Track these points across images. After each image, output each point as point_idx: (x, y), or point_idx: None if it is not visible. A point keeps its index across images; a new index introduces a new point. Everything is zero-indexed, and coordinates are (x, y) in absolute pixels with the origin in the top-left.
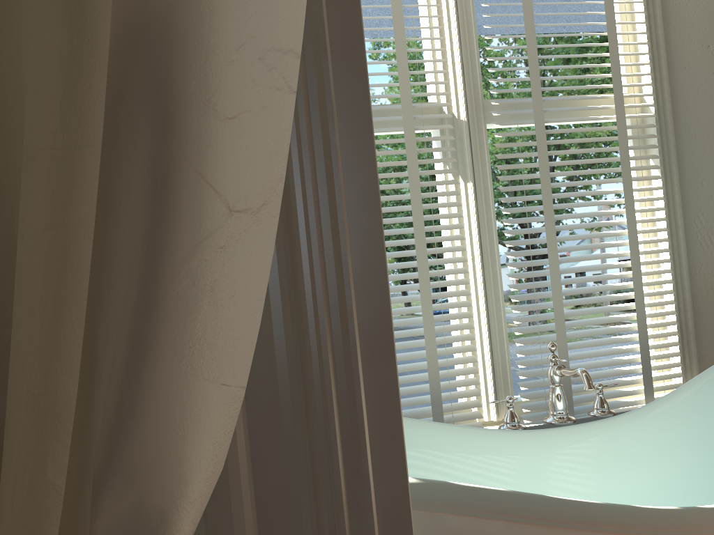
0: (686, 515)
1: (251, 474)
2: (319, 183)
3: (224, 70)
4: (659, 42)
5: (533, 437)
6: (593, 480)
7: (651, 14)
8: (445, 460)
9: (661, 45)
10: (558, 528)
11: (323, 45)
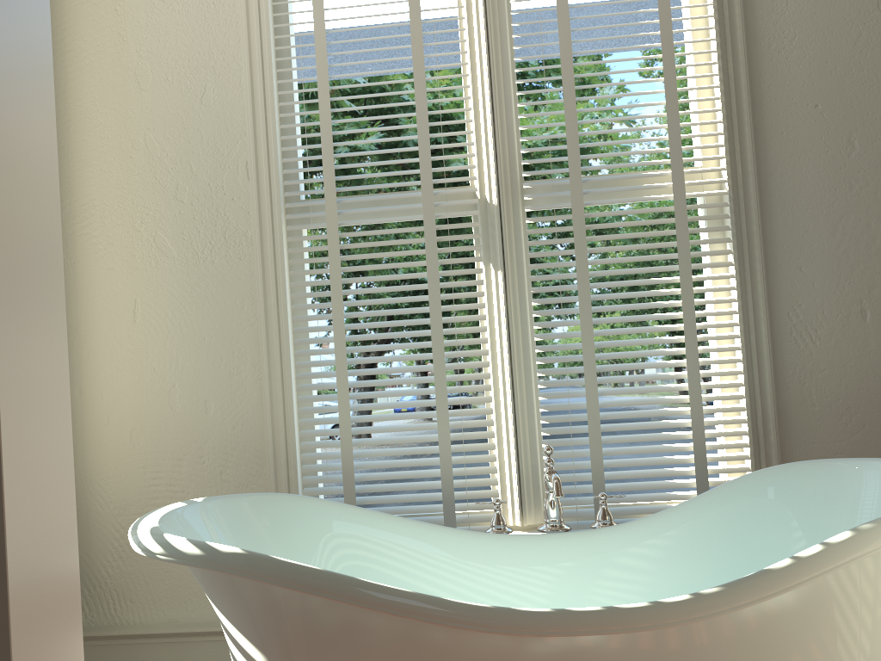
0: (496, 613)
1: None
2: None
3: None
4: (743, 106)
5: (499, 541)
6: (561, 592)
7: (731, 75)
8: (400, 554)
9: (745, 110)
10: (365, 608)
11: None
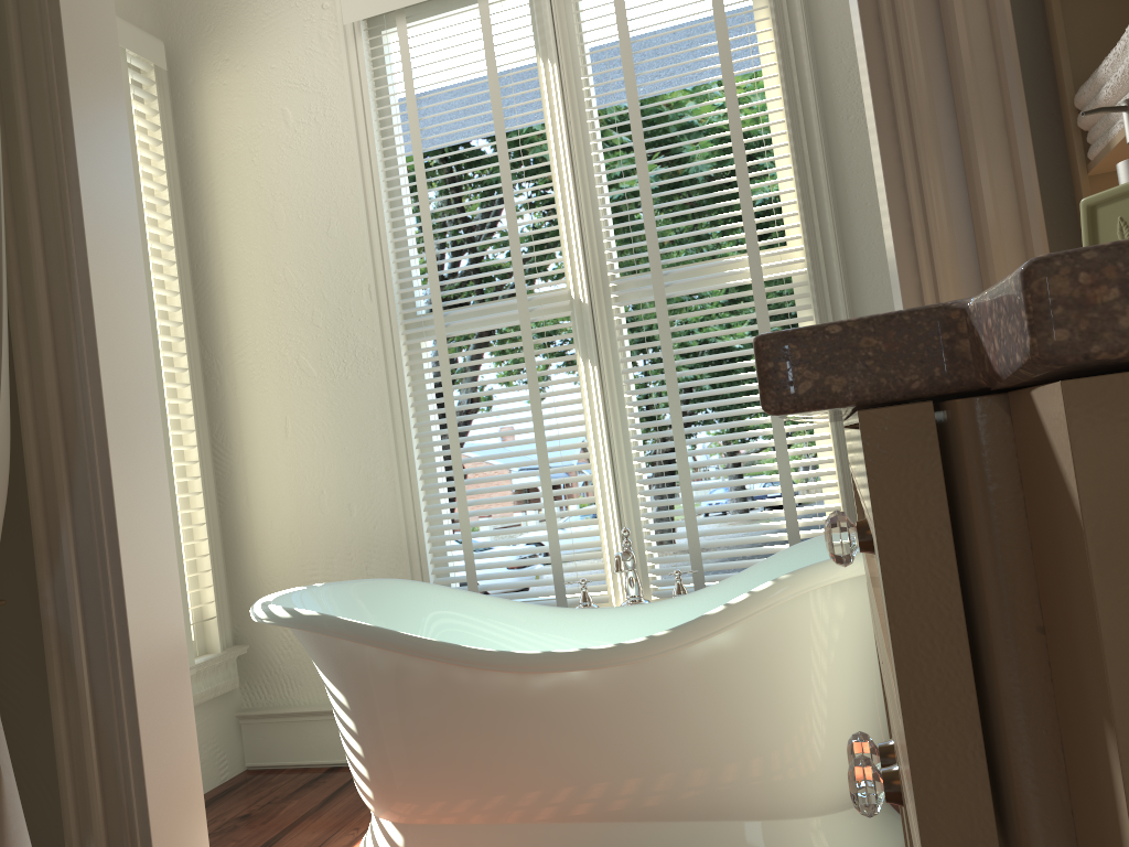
0: (499, 655)
1: (75, 569)
2: (92, 465)
3: (9, 451)
4: (821, 182)
5: (574, 614)
6: None
7: (806, 153)
8: (489, 628)
9: (823, 186)
10: (404, 654)
11: (90, 415)
